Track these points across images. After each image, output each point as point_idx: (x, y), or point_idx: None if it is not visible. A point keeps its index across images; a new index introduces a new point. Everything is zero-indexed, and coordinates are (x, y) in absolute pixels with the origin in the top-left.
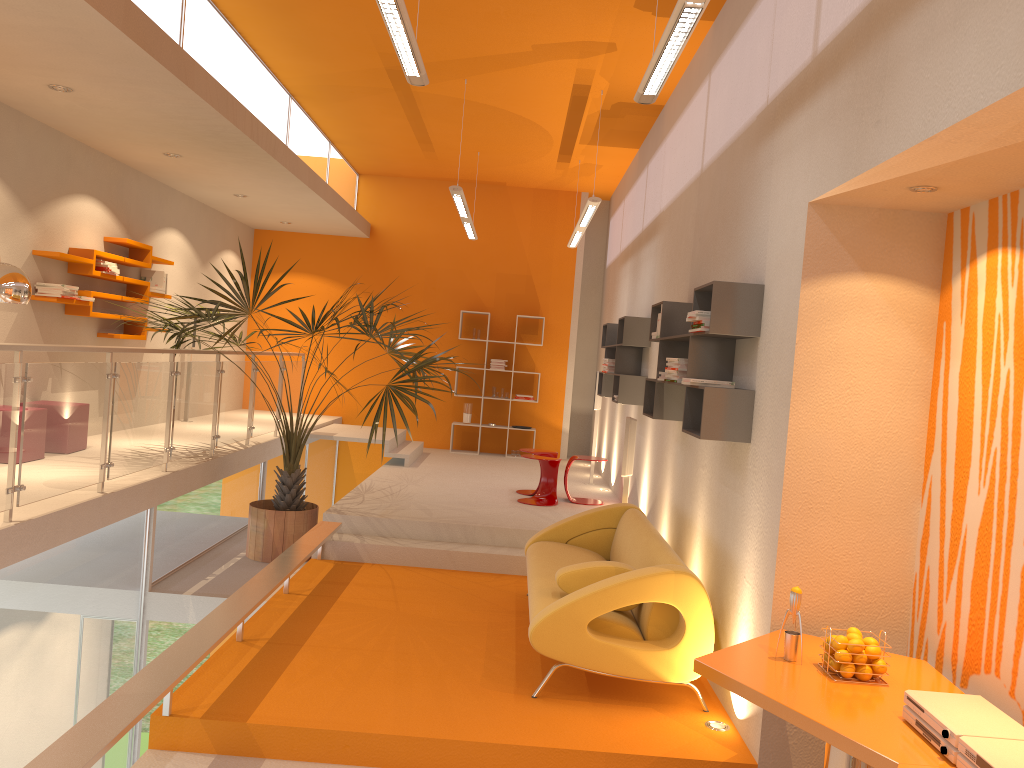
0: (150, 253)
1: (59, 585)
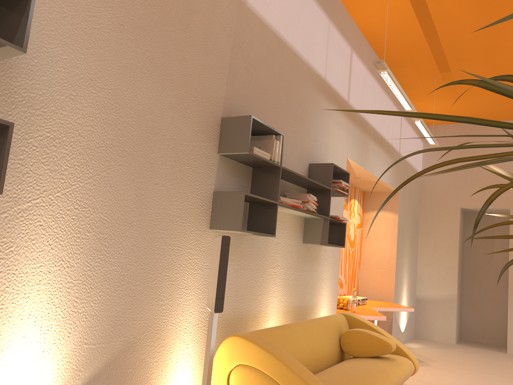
0: None
1: None
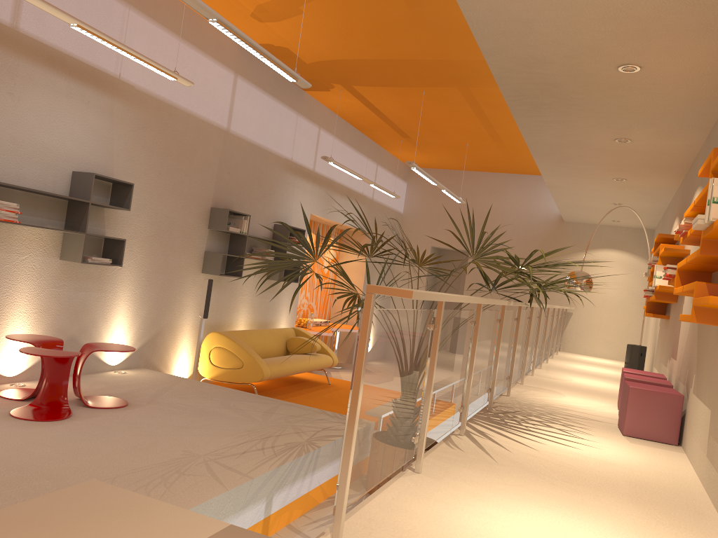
0: (711, 163)
1: None
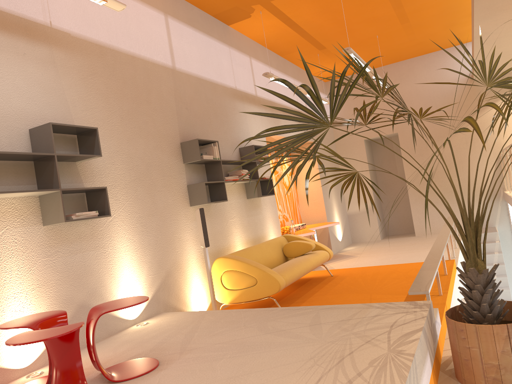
0: None
1: None
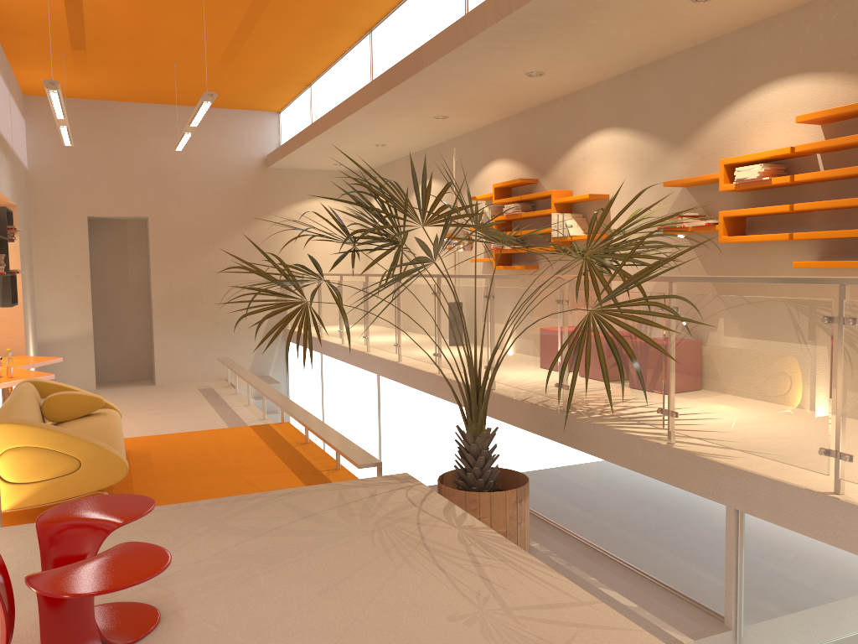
0: None
1: (418, 413)
